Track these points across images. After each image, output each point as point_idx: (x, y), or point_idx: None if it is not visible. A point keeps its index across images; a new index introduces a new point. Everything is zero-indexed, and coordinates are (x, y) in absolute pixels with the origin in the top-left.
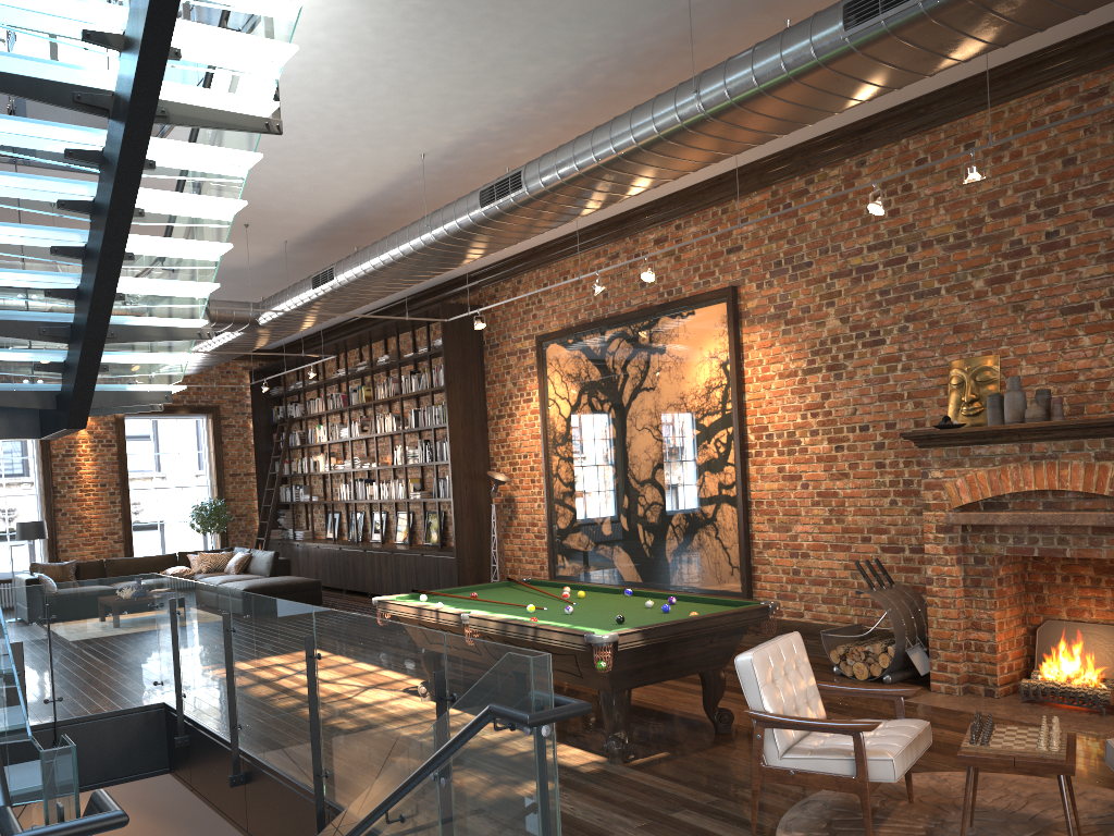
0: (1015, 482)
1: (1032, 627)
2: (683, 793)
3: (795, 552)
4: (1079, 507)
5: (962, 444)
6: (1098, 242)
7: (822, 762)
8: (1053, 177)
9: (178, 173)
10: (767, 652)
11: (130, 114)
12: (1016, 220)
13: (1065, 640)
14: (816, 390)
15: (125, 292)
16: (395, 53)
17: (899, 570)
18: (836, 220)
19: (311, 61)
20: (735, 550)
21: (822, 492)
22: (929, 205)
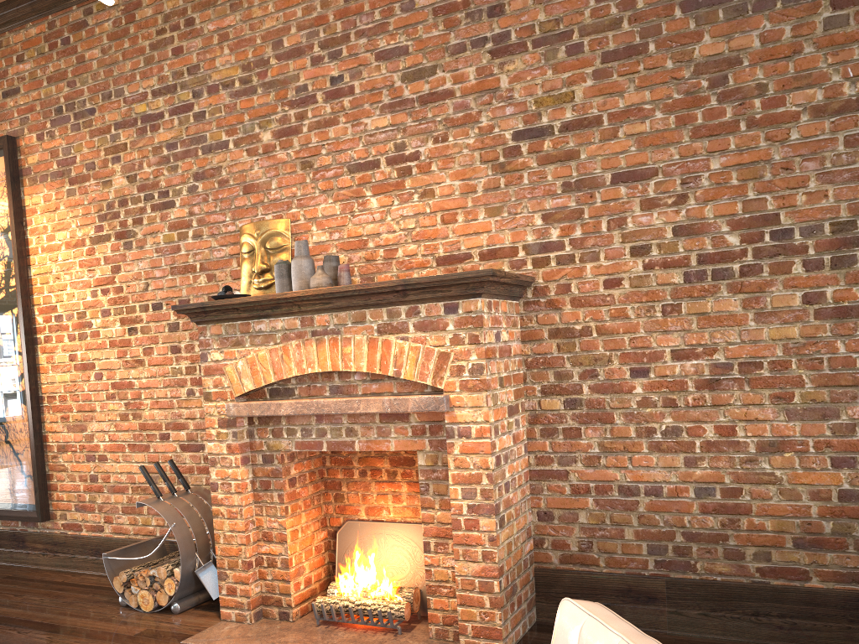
0: (298, 364)
1: (334, 530)
2: None
3: (93, 455)
4: (367, 392)
5: (241, 319)
6: (381, 89)
7: None
8: (336, 14)
9: None
10: None
11: None
12: (301, 63)
13: (361, 547)
14: (106, 262)
15: None
16: None
17: (200, 472)
18: (118, 59)
19: None
20: (27, 455)
21: (118, 383)
22: (214, 43)
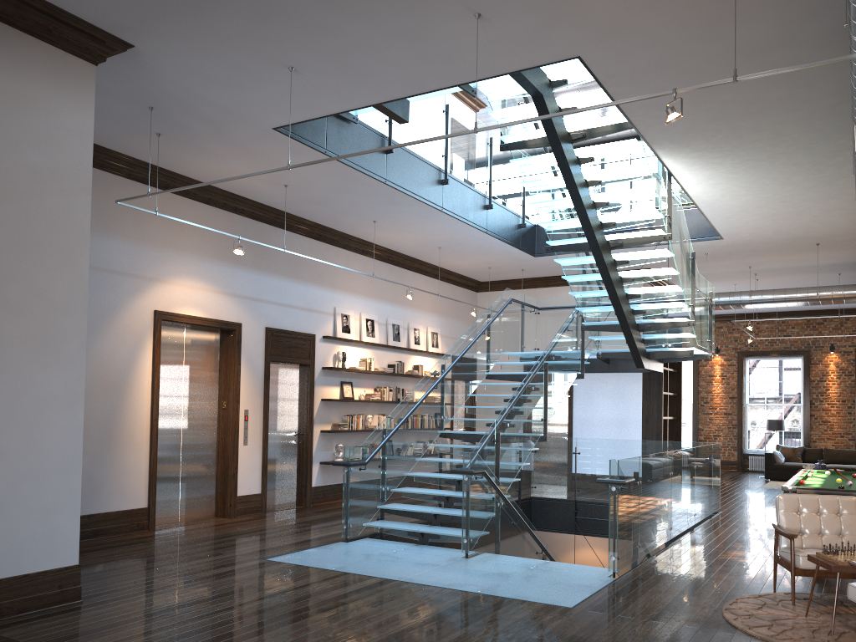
0: None
1: None
2: (801, 579)
3: None
4: None
5: None
6: None
7: (787, 554)
8: None
9: (637, 263)
10: (798, 497)
11: (592, 253)
12: None
13: None
14: None
15: (645, 309)
16: (755, 176)
17: None
18: None
19: (723, 188)
20: None
21: None
22: None
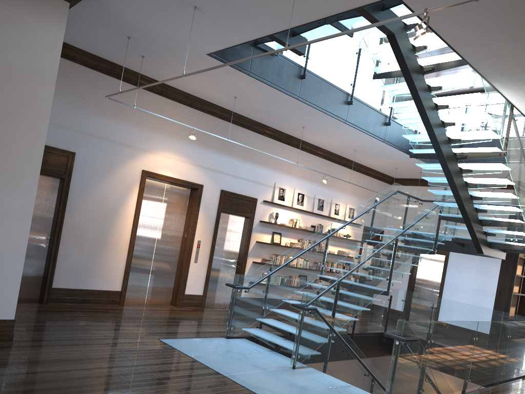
0: None
1: None
2: None
3: None
4: None
5: None
6: None
7: None
8: None
9: (478, 172)
10: None
11: (439, 161)
12: None
13: None
14: None
15: (487, 209)
16: None
17: None
18: None
19: None
20: None
21: None
22: None
